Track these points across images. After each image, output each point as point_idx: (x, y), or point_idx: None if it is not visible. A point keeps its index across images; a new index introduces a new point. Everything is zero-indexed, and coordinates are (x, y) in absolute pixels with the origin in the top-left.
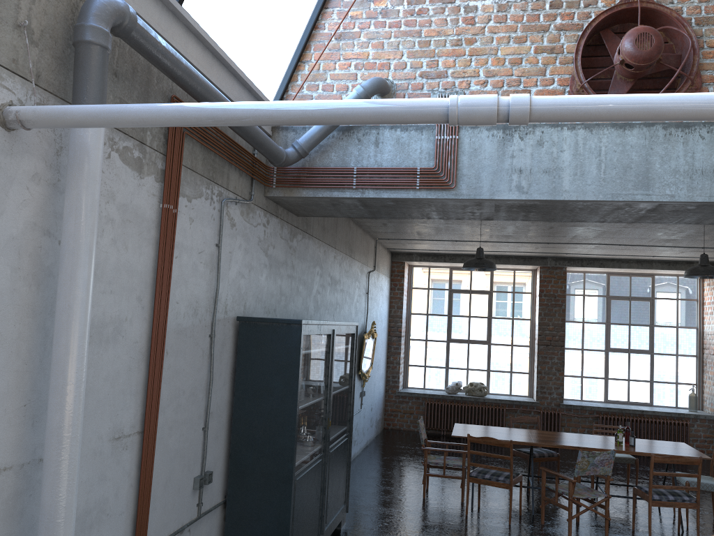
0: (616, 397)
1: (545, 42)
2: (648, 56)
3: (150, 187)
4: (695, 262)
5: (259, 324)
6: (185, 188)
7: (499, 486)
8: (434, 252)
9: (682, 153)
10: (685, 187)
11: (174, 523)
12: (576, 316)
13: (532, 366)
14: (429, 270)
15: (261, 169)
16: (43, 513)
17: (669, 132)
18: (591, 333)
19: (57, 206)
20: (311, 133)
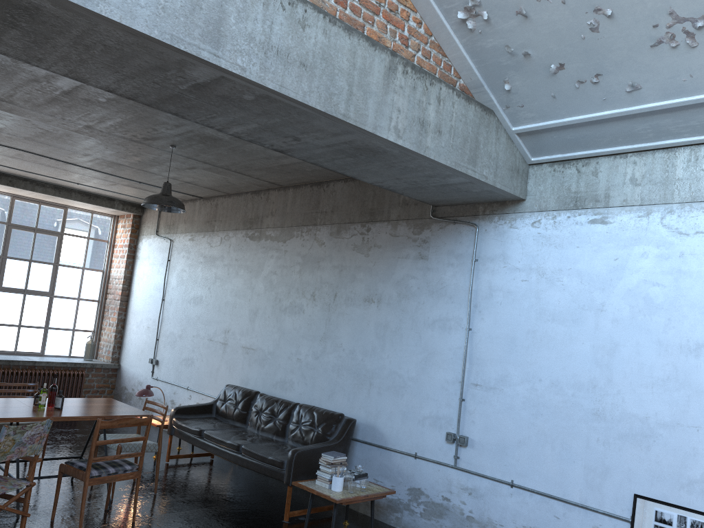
0: (1, 346)
1: None
2: None
3: None
4: (117, 200)
5: None
6: None
7: None
8: None
9: (261, 17)
10: (259, 63)
11: None
12: None
13: None
14: None
15: None
16: None
17: None
18: None
19: None
20: None
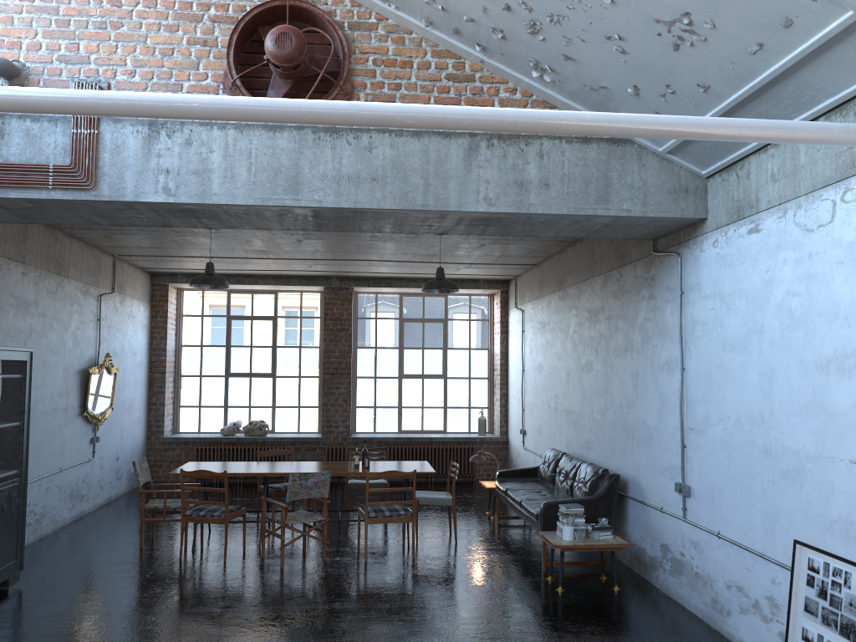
0: (410, 426)
1: (199, 34)
2: (288, 56)
3: None
4: (481, 280)
5: None
6: None
7: (214, 522)
8: (202, 273)
9: (330, 158)
10: (333, 193)
11: None
12: (369, 341)
13: (321, 399)
14: (203, 294)
15: None
16: None
17: (318, 137)
18: (384, 360)
19: None
20: None
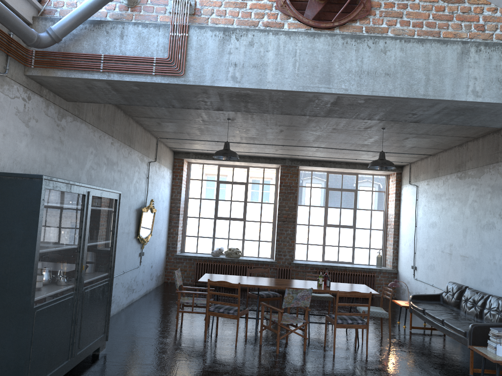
0: (330, 258)
1: None
2: None
3: None
4: None
5: (5, 178)
6: None
7: (229, 317)
8: (205, 152)
9: (354, 57)
10: (356, 83)
11: None
12: (305, 201)
13: (274, 237)
14: (203, 166)
15: (19, 50)
16: None
17: (346, 42)
18: (315, 214)
19: None
20: (63, 21)
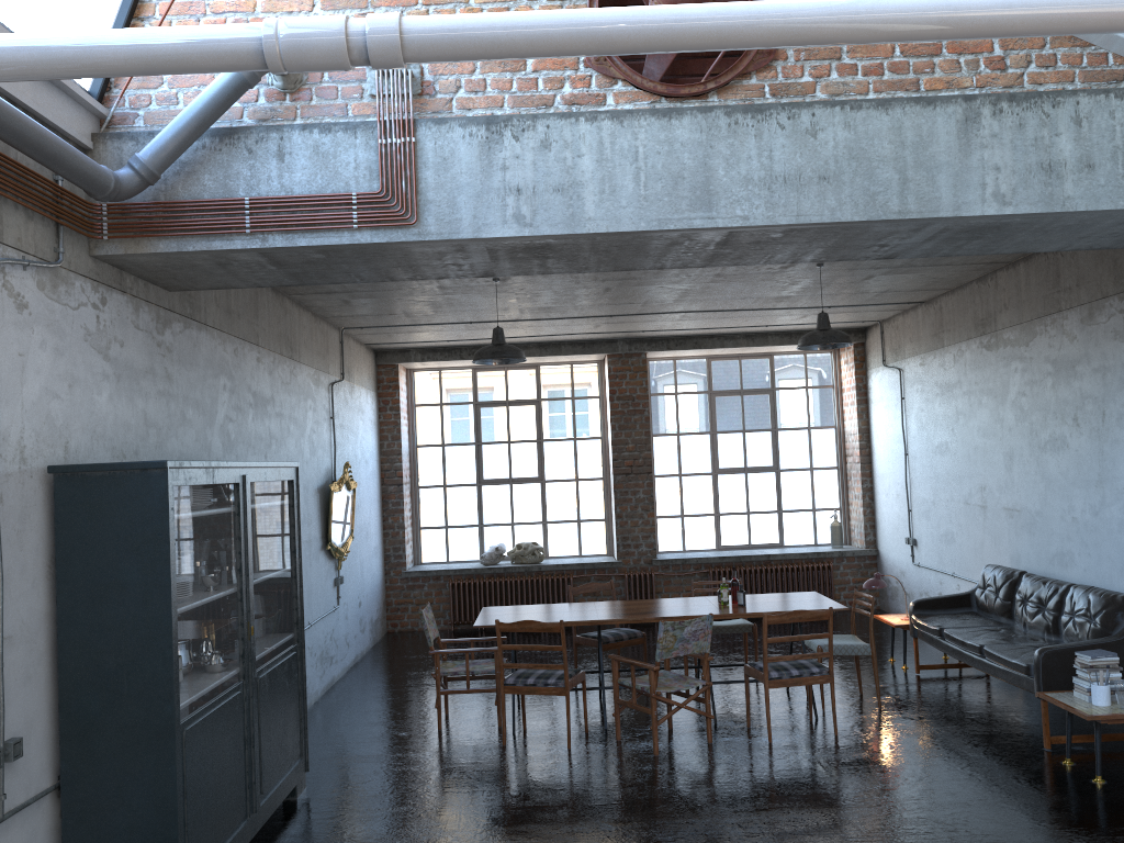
0: (733, 540)
1: None
2: (693, 0)
3: None
4: None
5: (91, 475)
6: None
7: (550, 692)
8: (443, 346)
9: (755, 151)
10: (763, 203)
11: None
12: (668, 426)
13: (609, 509)
14: (441, 375)
15: (76, 208)
16: None
17: (735, 121)
18: (691, 450)
19: None
20: (160, 141)
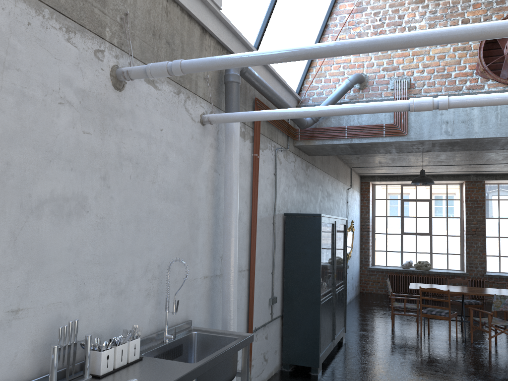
0: None
1: (459, 44)
2: None
3: (248, 145)
4: None
5: (297, 217)
6: (261, 144)
7: (442, 318)
8: (389, 175)
9: None
10: None
11: (262, 321)
12: (494, 214)
13: (462, 249)
14: (386, 187)
15: (292, 131)
16: (225, 296)
17: None
18: (505, 226)
19: (218, 157)
20: None
